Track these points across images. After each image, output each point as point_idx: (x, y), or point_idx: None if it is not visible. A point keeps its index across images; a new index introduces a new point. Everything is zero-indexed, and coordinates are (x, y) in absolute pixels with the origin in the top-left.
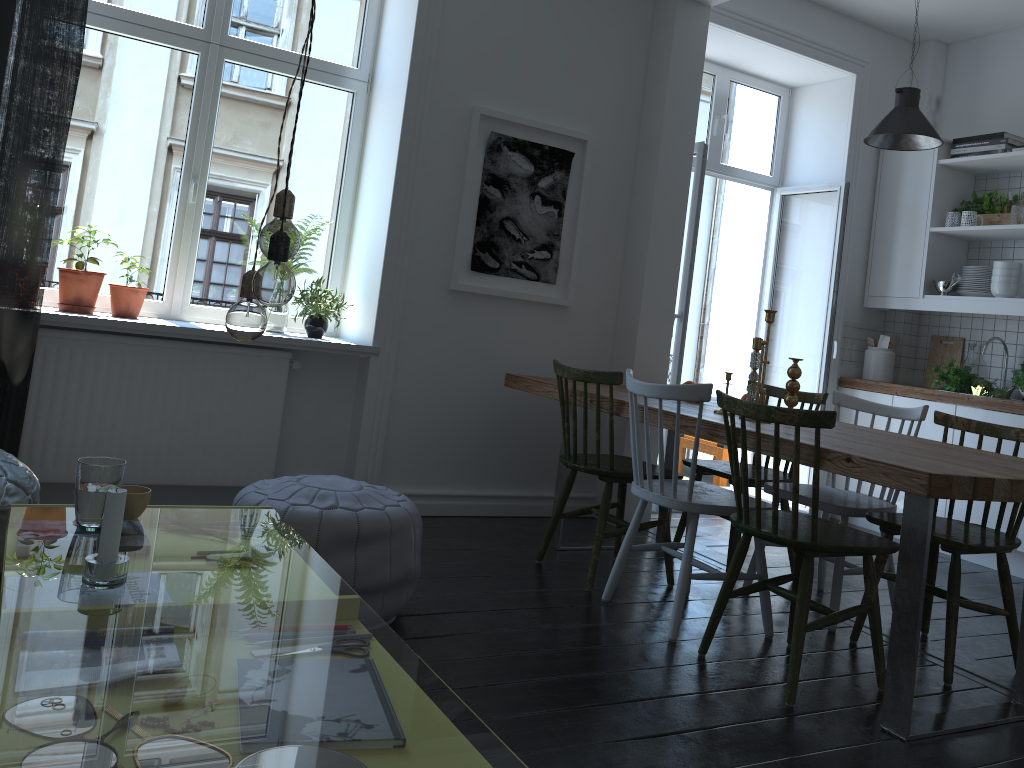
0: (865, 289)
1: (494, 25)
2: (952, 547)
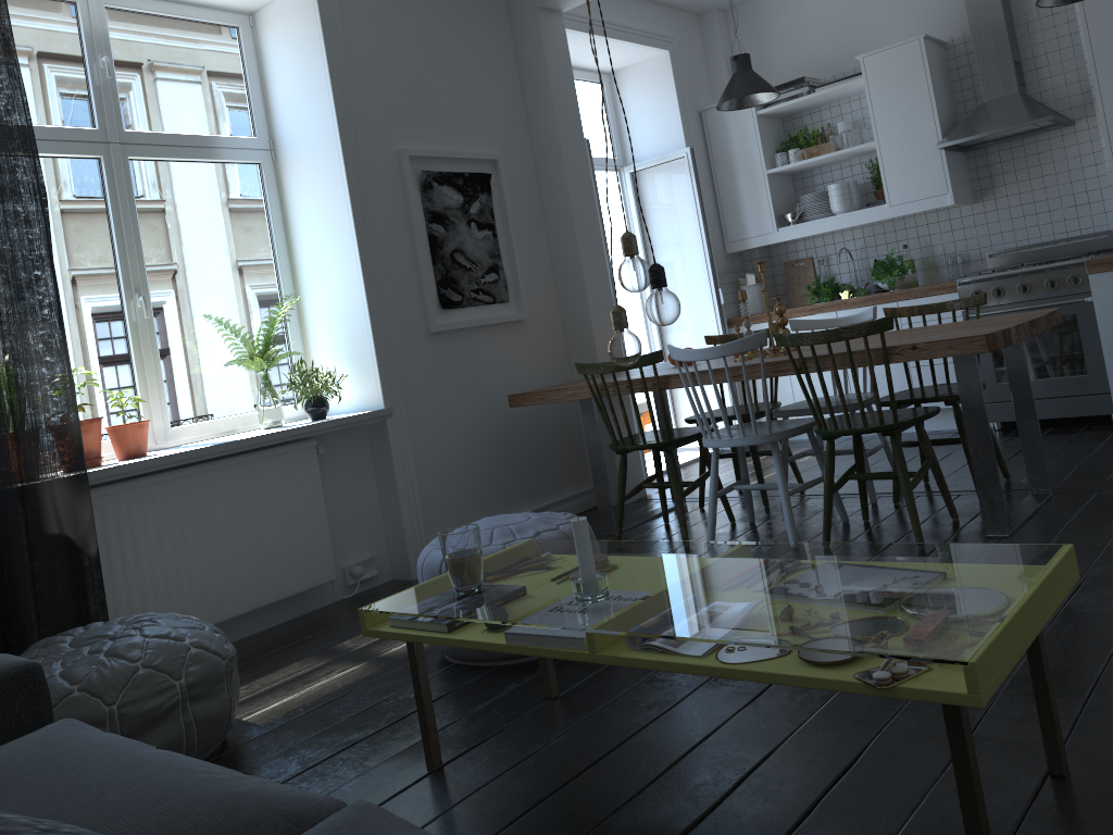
0: (724, 238)
1: (393, 66)
2: (955, 400)
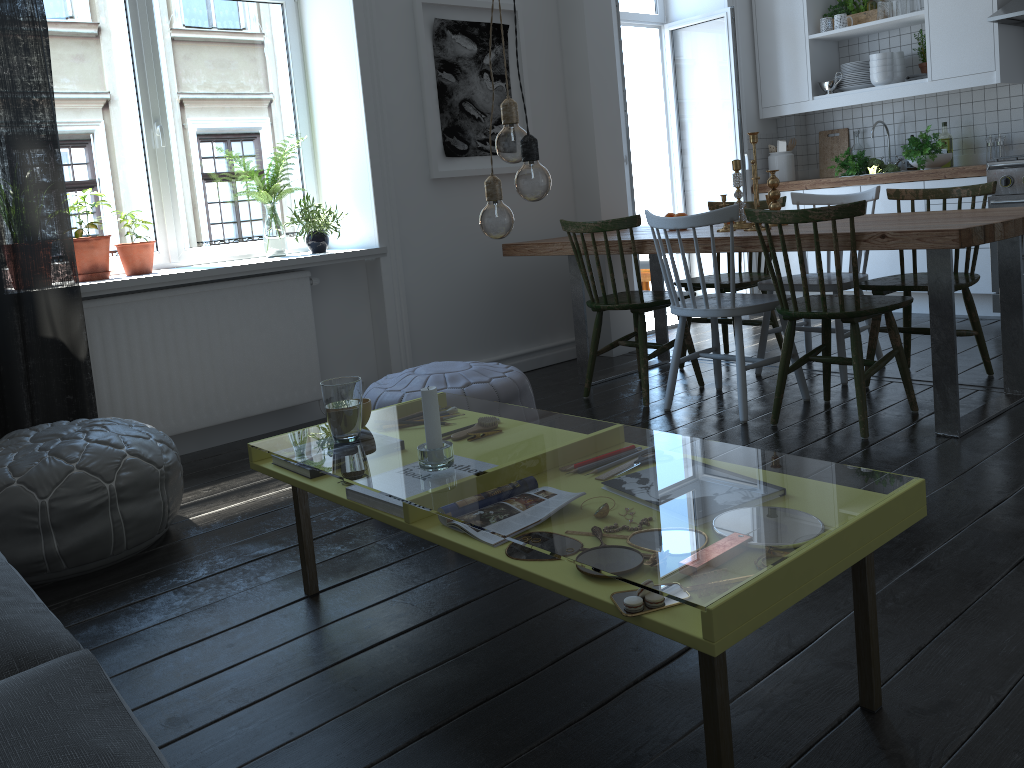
0: (758, 103)
1: None
2: None
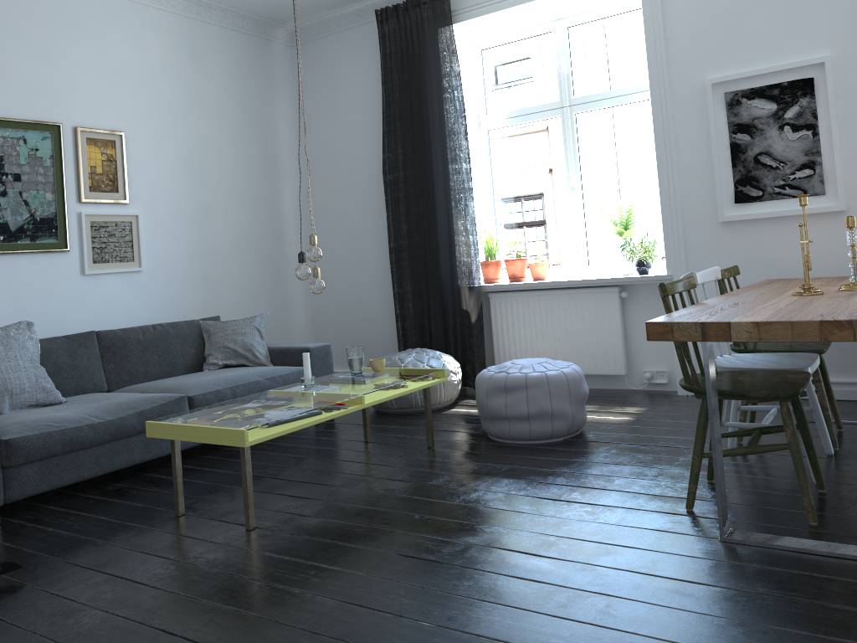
0: None
1: (710, 12)
2: None
